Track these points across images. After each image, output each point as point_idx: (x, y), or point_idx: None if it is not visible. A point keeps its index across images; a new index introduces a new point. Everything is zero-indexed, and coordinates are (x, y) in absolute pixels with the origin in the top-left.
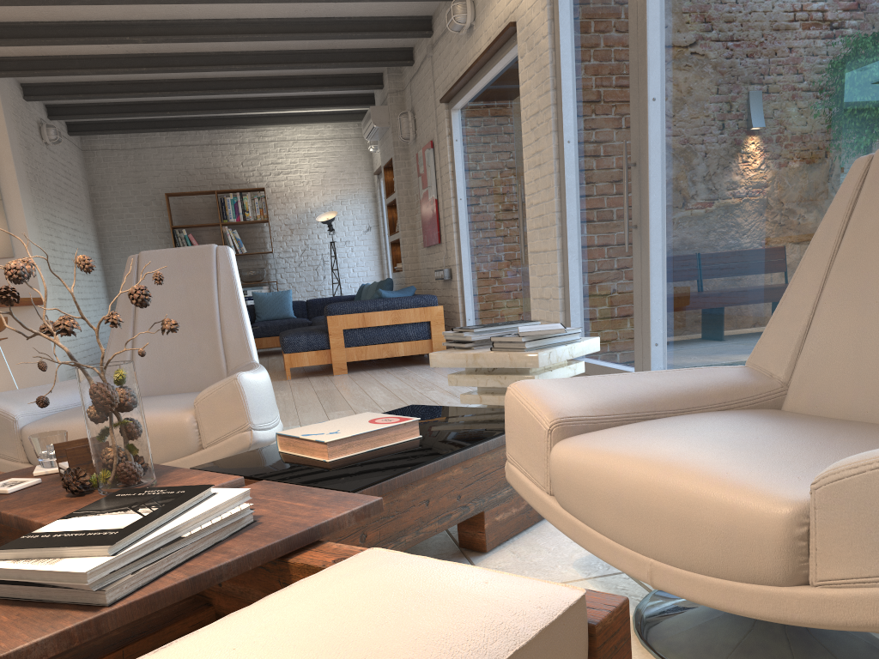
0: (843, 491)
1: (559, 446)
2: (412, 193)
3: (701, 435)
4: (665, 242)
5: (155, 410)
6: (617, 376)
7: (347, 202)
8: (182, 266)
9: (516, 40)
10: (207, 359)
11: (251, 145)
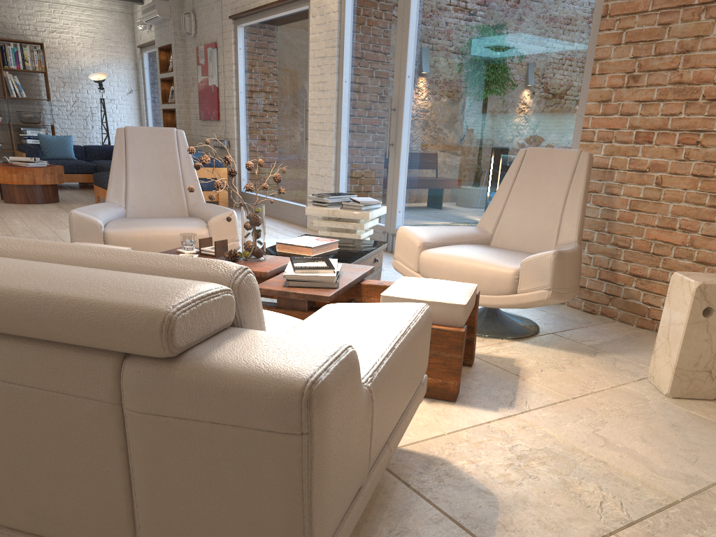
0: (530, 264)
1: (424, 252)
2: (187, 75)
3: (475, 251)
4: (408, 156)
5: (183, 226)
6: (433, 227)
7: (112, 66)
8: (155, 139)
9: (307, 3)
10: (174, 198)
11: (27, 2)
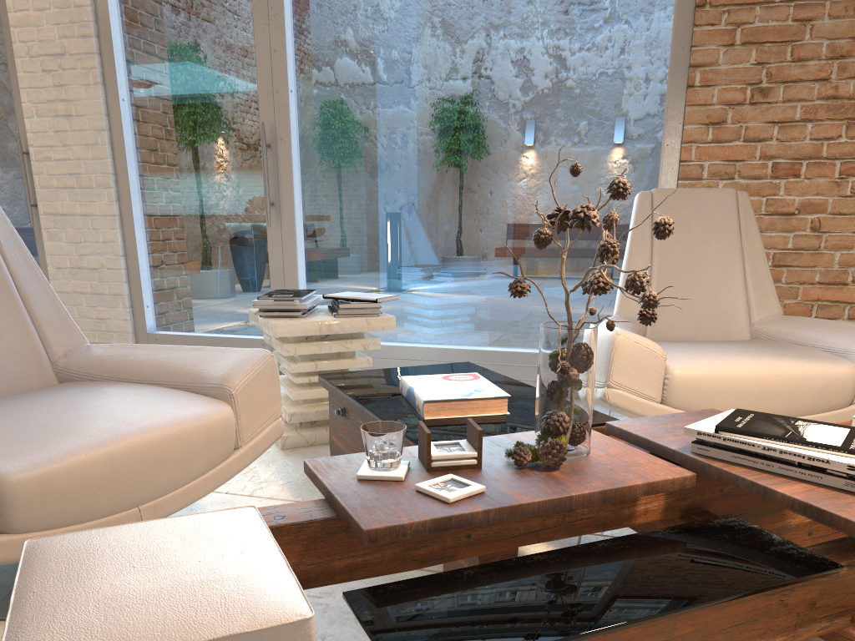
0: None
1: (677, 367)
2: None
3: (721, 350)
4: (307, 221)
5: (171, 410)
6: None
7: None
8: None
9: None
10: (12, 344)
11: None
